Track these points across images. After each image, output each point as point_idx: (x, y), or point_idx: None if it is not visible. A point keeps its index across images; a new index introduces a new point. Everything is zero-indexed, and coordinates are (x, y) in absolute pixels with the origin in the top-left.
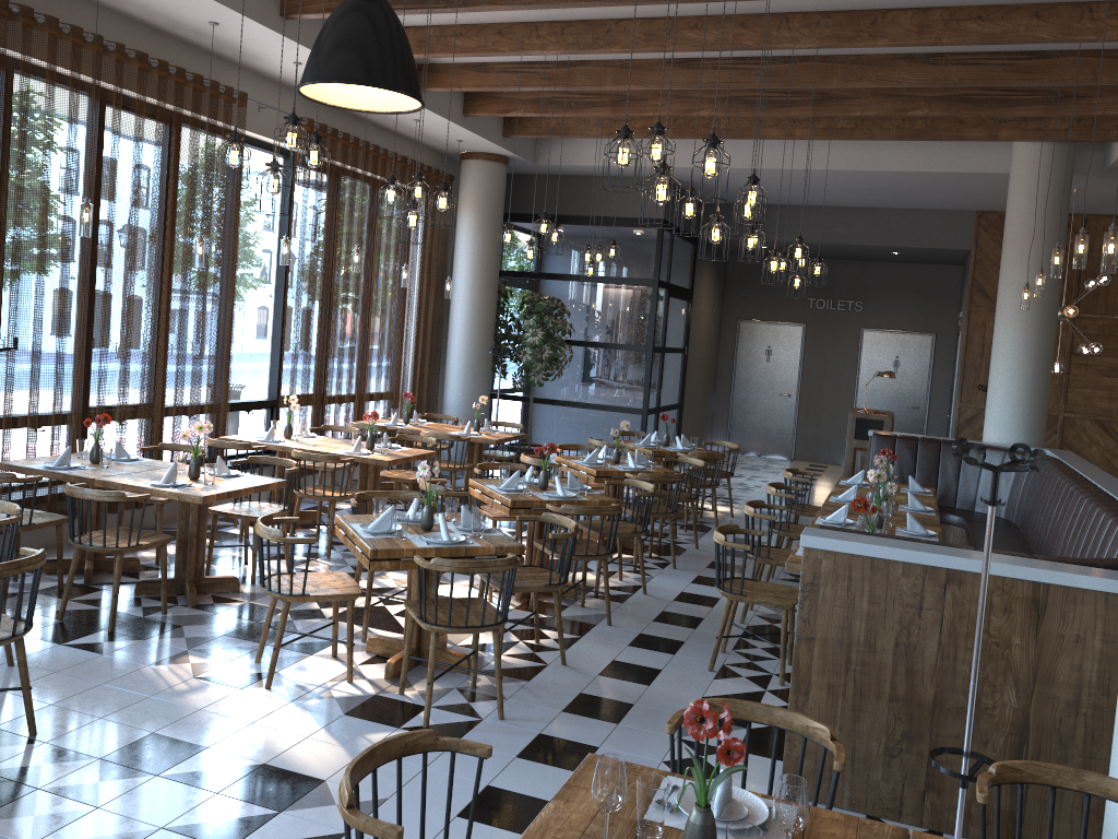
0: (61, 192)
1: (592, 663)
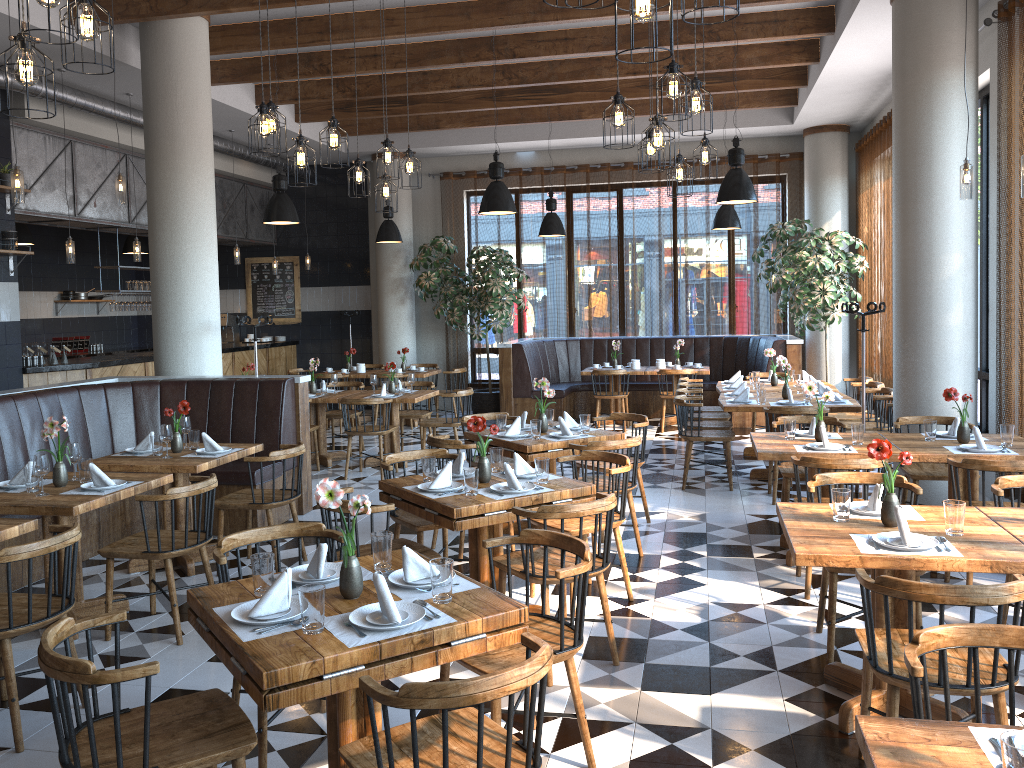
0: None
1: None
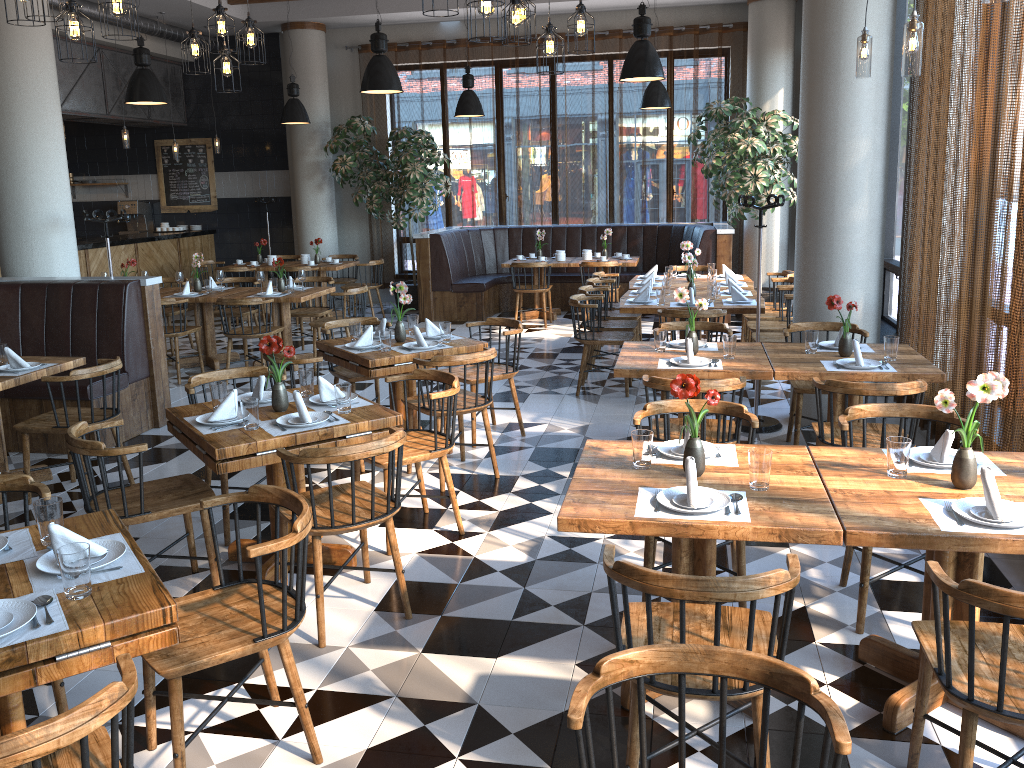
0: (977, 3)
1: (250, 474)
